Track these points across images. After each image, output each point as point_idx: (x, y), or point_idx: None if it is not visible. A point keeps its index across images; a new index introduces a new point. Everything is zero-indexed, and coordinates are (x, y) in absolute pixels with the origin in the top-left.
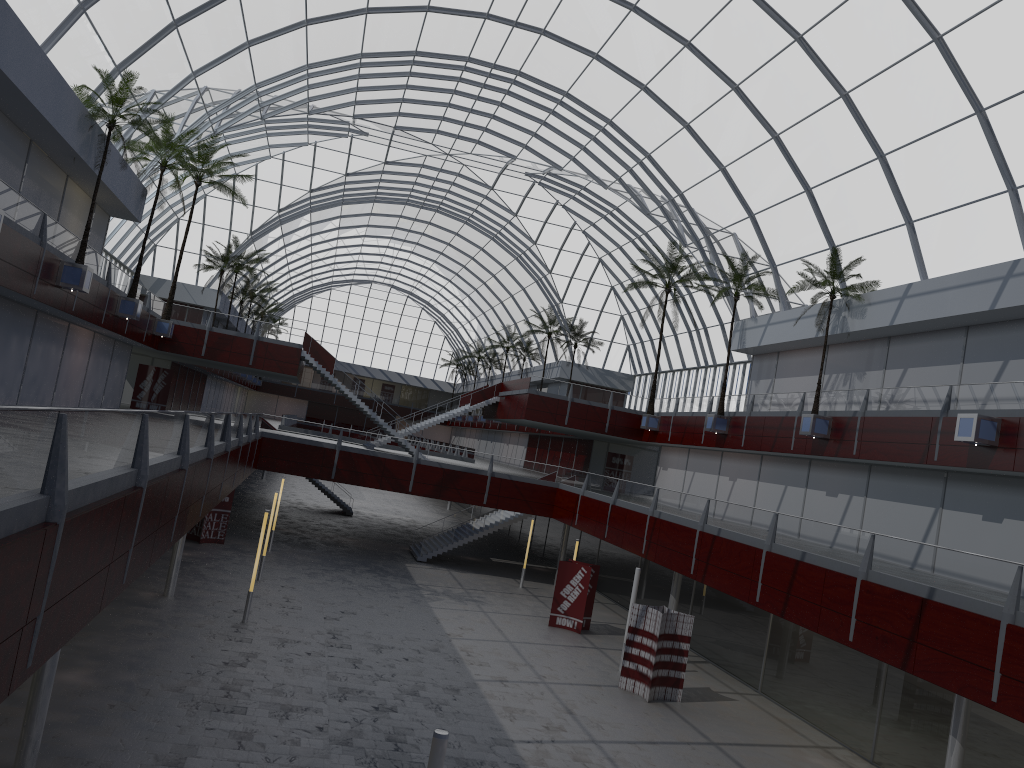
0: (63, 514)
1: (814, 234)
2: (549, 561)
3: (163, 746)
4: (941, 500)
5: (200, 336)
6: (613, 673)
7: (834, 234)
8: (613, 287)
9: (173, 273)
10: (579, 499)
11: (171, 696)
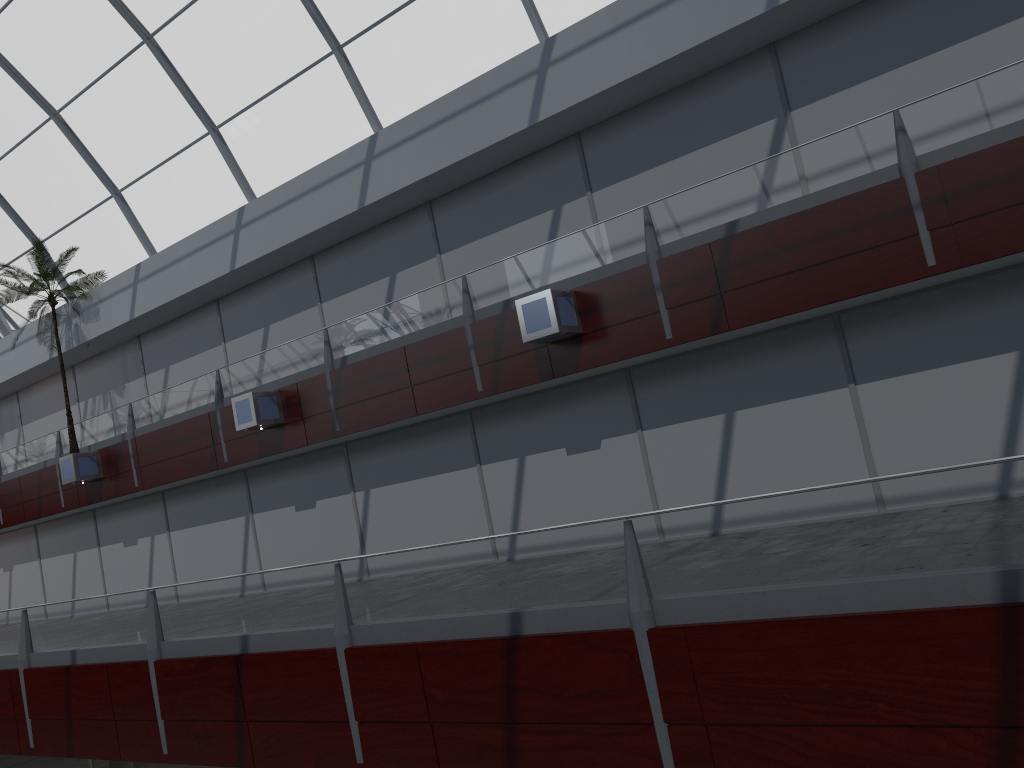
0: None
1: (10, 232)
2: None
3: None
4: (249, 505)
5: None
6: None
7: (34, 227)
8: None
9: None
10: None
11: None
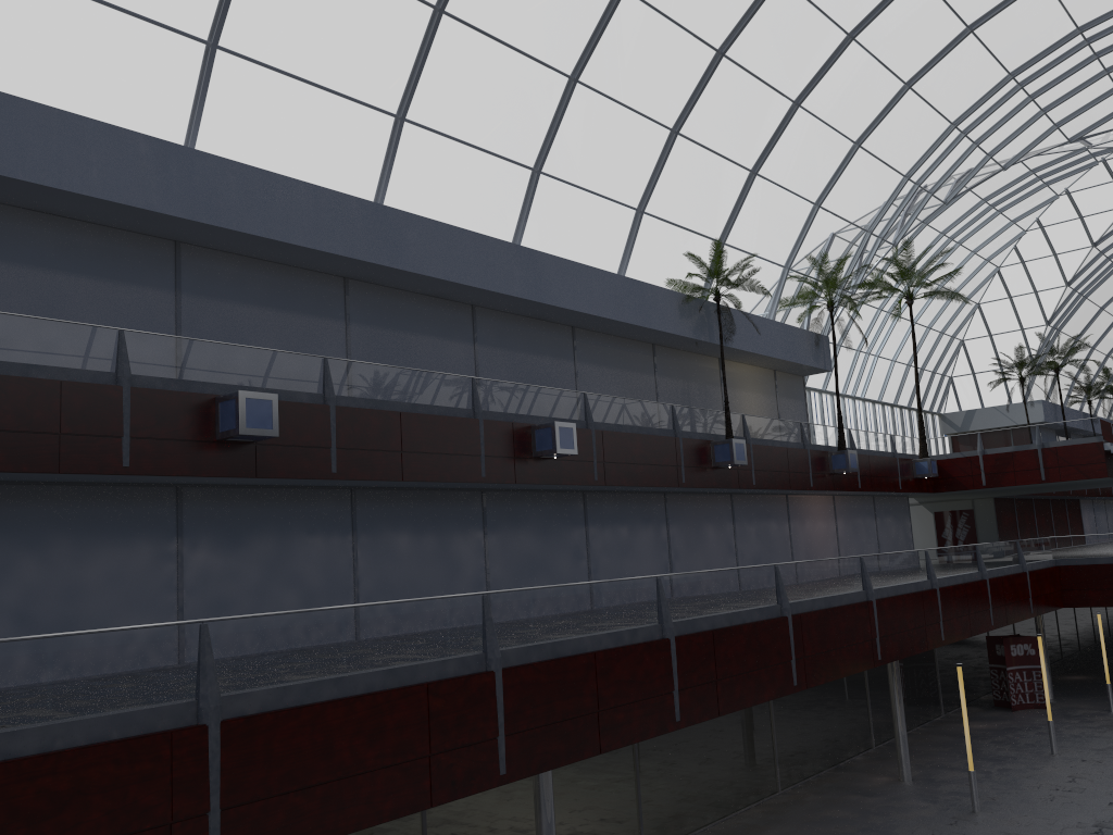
0: (211, 715)
1: None
2: None
3: None
4: None
5: (973, 464)
6: None
7: None
8: None
9: (980, 399)
10: None
11: None
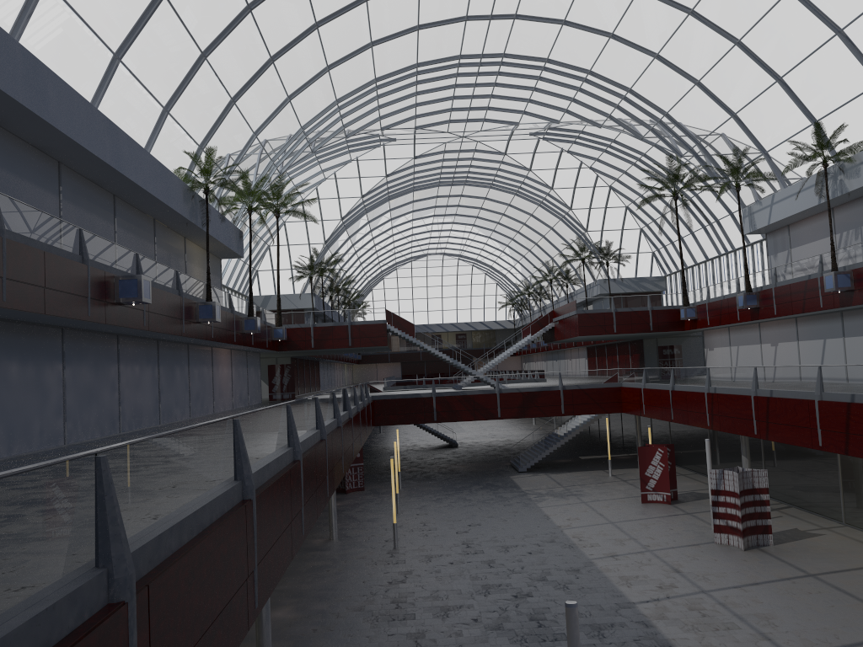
0: (253, 492)
1: (794, 115)
2: (629, 449)
3: None
4: None
5: (307, 333)
6: (707, 532)
7: (813, 110)
8: (627, 207)
9: (275, 289)
10: (642, 392)
11: (356, 615)
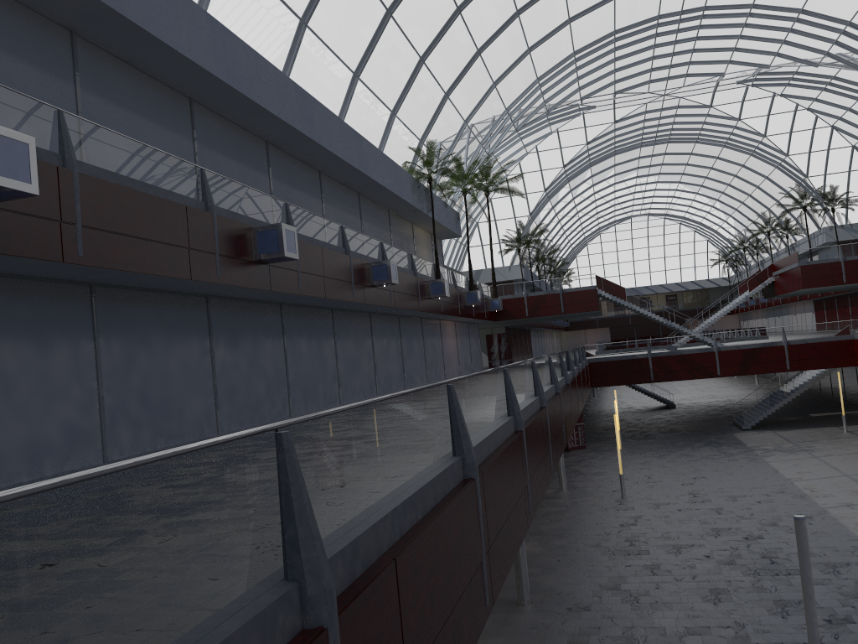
0: (522, 424)
1: None
2: None
3: (602, 579)
4: None
5: (521, 302)
6: None
7: None
8: (854, 146)
9: (485, 263)
10: None
11: (593, 550)
